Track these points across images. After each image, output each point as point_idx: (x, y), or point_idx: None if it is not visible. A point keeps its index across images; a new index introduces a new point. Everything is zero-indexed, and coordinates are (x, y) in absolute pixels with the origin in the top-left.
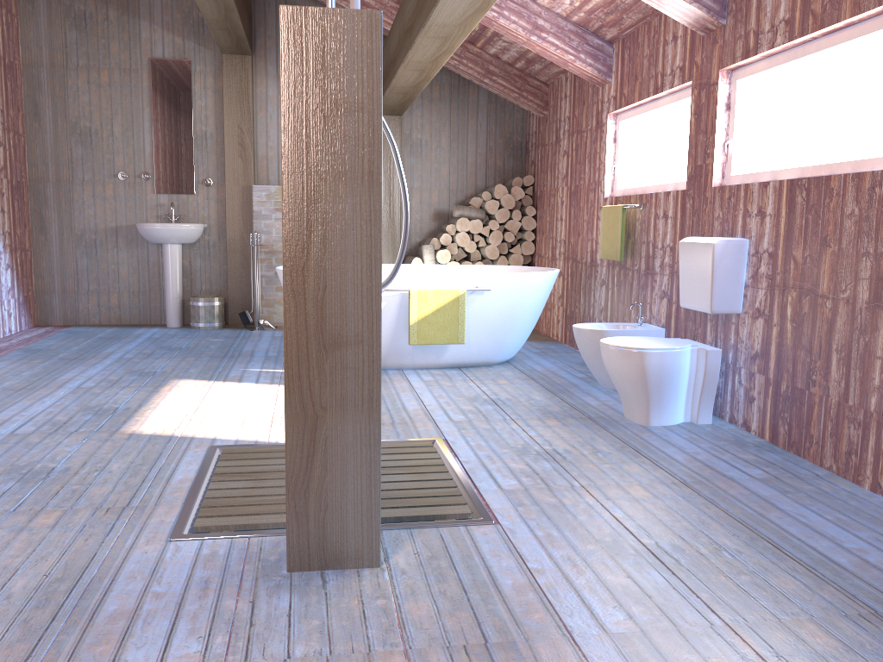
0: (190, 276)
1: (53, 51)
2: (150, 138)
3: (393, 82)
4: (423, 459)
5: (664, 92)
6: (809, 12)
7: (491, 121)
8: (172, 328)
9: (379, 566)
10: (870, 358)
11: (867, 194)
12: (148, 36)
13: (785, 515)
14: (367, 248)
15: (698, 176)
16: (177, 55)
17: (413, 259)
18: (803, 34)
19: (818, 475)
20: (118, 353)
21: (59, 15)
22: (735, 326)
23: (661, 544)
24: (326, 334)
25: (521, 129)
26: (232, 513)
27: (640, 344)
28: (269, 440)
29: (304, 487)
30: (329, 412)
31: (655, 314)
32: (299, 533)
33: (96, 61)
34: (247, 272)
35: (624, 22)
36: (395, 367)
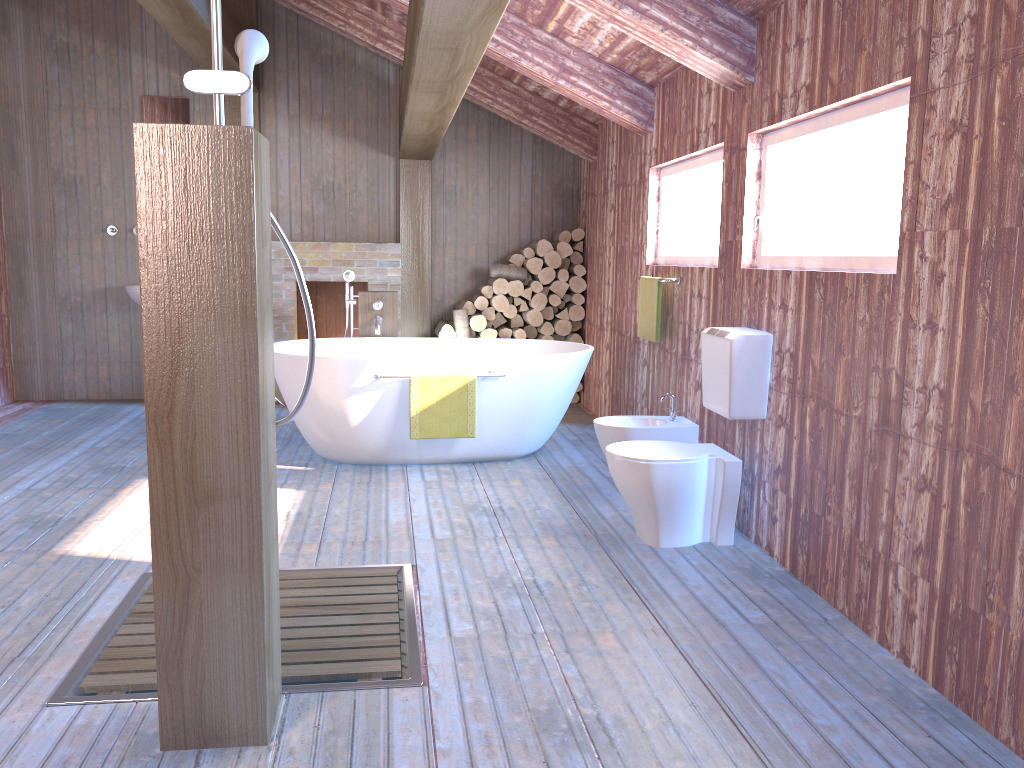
0: None
1: (32, 89)
2: None
3: (405, 130)
4: (377, 594)
5: (700, 151)
6: (827, 80)
7: (536, 165)
8: None
9: (267, 744)
10: (879, 489)
11: (877, 299)
12: (140, 71)
13: (764, 676)
14: (243, 391)
15: (728, 253)
16: (173, 92)
17: (443, 327)
18: (821, 105)
19: (827, 620)
20: (92, 441)
21: (38, 48)
22: (761, 432)
23: (602, 716)
24: (197, 486)
25: (572, 174)
26: (130, 668)
27: (648, 453)
28: None
29: (177, 657)
30: (204, 573)
31: (690, 407)
32: (173, 708)
33: (81, 100)
34: None
35: (661, 66)
36: (398, 462)
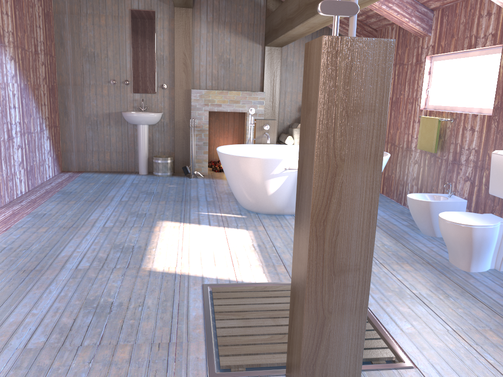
0: (152, 143)
1: (71, 4)
2: (129, 59)
3: (289, 32)
4: None
5: (476, 48)
6: None
7: None
8: (142, 175)
9: None
10: None
11: None
12: None
13: None
14: (368, 207)
15: None
16: (146, 7)
17: (287, 137)
18: None
19: None
20: (118, 197)
21: None
22: None
23: None
24: (335, 264)
25: None
26: (240, 352)
27: (468, 221)
28: (237, 279)
29: (313, 362)
30: (333, 315)
31: (459, 190)
32: None
33: (97, 11)
34: (186, 142)
35: None
36: (289, 214)
